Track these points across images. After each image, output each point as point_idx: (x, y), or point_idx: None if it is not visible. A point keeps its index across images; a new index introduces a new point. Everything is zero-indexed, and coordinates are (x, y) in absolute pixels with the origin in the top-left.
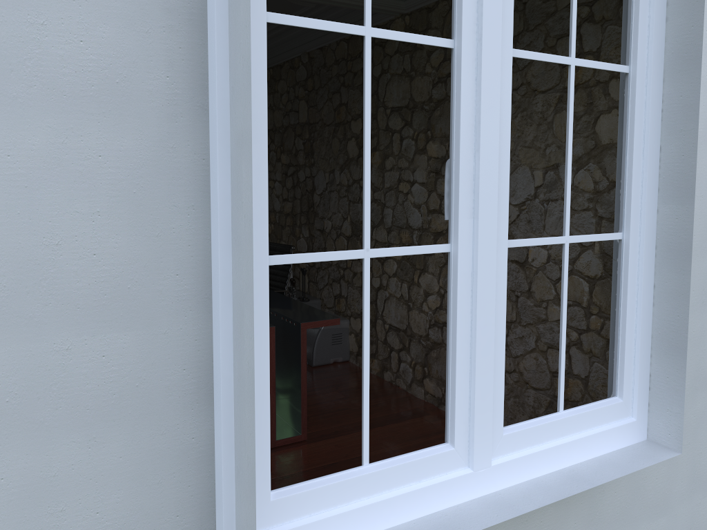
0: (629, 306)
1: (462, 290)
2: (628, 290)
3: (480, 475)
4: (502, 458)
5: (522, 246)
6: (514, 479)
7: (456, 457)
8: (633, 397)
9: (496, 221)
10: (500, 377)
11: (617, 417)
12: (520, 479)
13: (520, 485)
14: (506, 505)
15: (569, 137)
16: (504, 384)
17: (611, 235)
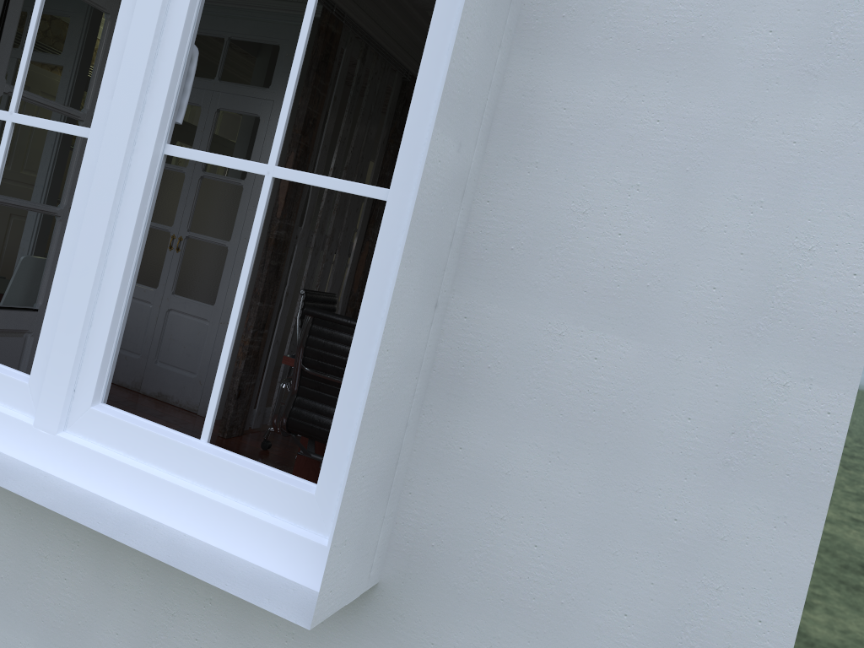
0: (363, 321)
1: (83, 186)
2: (366, 292)
3: (39, 436)
4: (78, 438)
5: (191, 159)
6: (81, 479)
7: (28, 396)
8: (337, 501)
9: (135, 106)
10: (104, 323)
11: (295, 516)
12: (90, 486)
13: (80, 490)
14: (13, 476)
15: (306, 15)
16: (107, 336)
17: (364, 188)
